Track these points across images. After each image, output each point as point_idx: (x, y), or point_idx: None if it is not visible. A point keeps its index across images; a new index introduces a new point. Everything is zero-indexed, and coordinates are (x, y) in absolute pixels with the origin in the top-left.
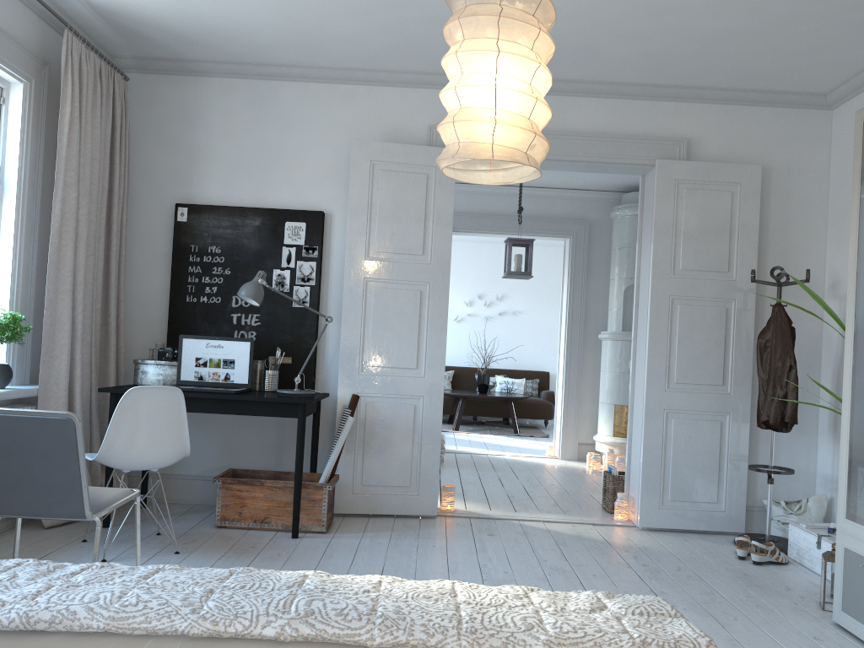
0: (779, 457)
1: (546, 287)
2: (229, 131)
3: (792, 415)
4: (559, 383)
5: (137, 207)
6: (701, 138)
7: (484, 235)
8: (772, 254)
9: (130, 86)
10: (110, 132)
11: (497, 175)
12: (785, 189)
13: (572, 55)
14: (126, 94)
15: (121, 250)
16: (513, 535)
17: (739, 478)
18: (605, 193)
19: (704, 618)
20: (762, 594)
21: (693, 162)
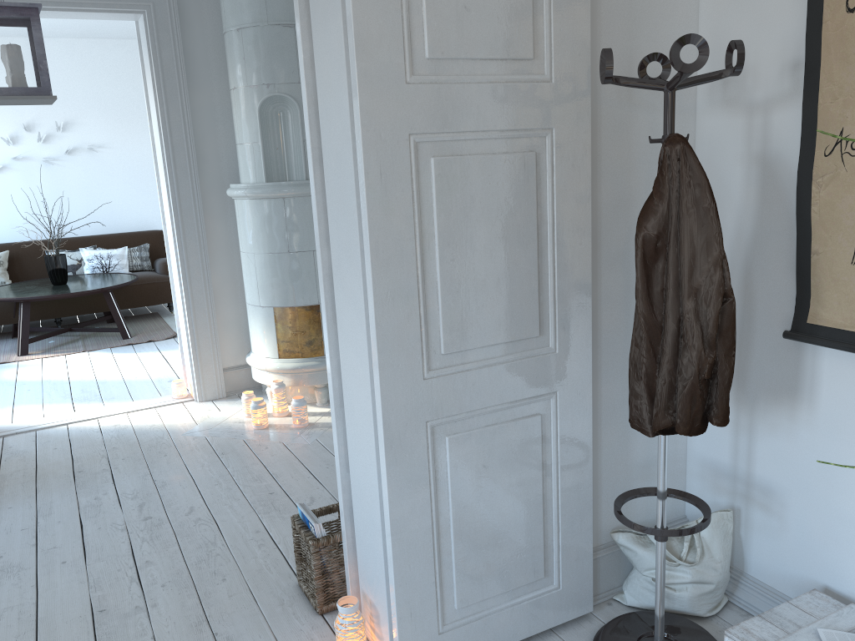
0: (632, 445)
1: (134, 104)
2: None
3: (727, 408)
4: (175, 277)
5: None
6: None
7: None
8: (608, 11)
9: None
10: None
11: None
12: None
13: None
14: None
15: None
16: None
17: (580, 517)
18: None
19: None
20: None
21: None
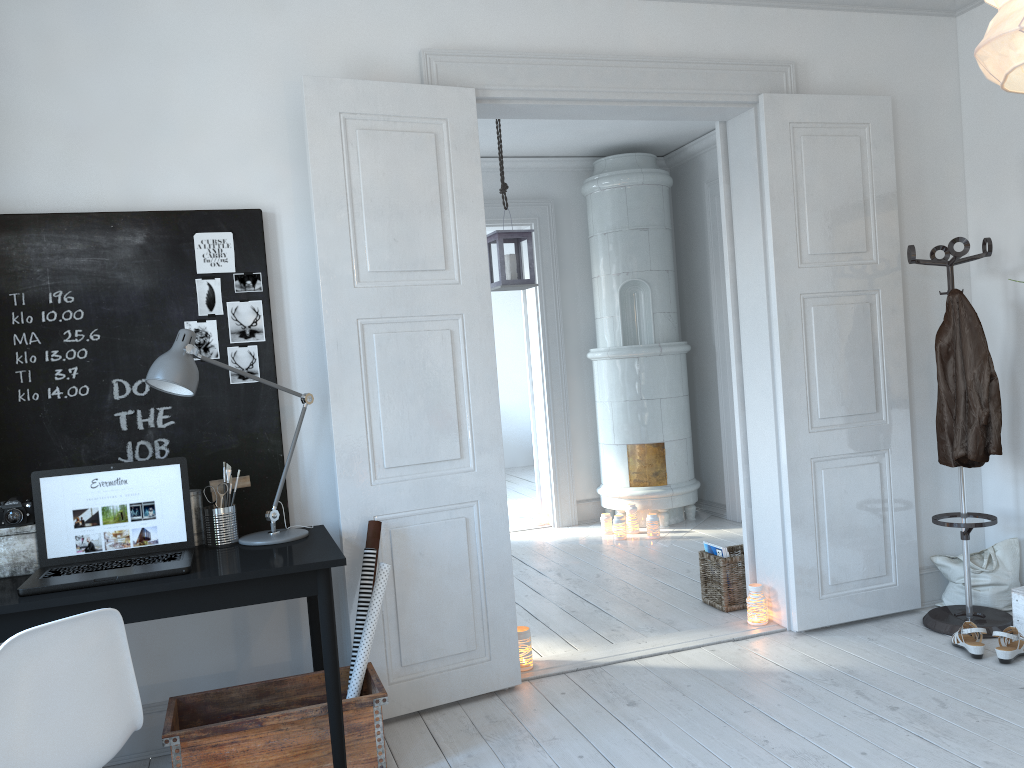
0: (942, 497)
1: None
2: (51, 70)
3: (999, 443)
4: (539, 425)
5: None
6: (808, 61)
7: None
8: (908, 222)
9: None
10: None
11: None
12: (914, 129)
13: None
14: None
15: None
16: (661, 694)
17: (908, 536)
18: (570, 160)
19: None
20: None
21: (809, 96)
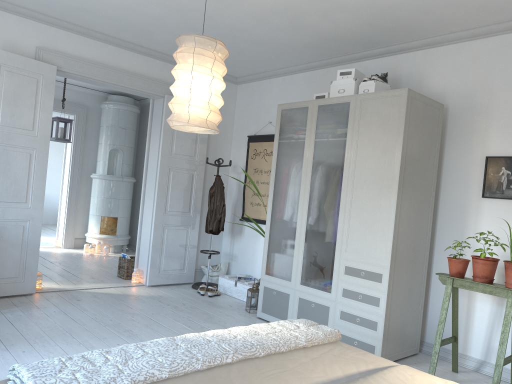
0: (208, 245)
1: None
2: None
3: (223, 227)
4: (63, 202)
5: None
6: None
7: None
8: (211, 149)
9: None
10: None
11: (185, 126)
12: None
13: (137, 31)
14: None
15: None
16: (90, 298)
17: (193, 257)
18: (97, 92)
19: (215, 325)
20: (224, 310)
21: None
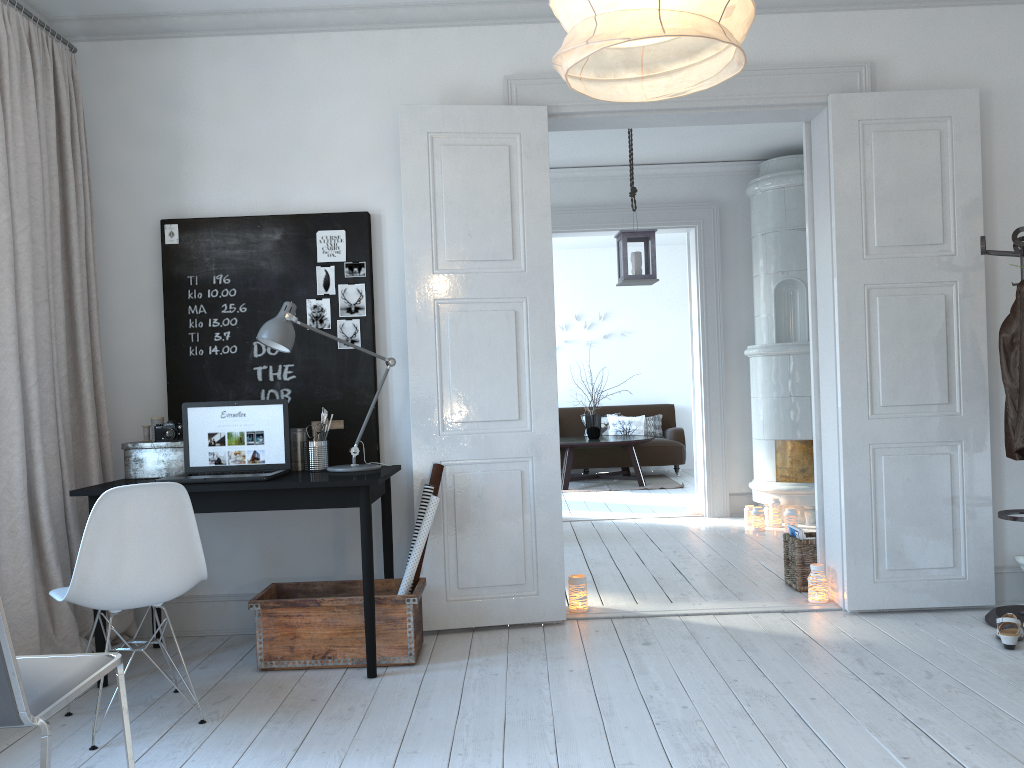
0: None
1: (660, 297)
2: (225, 111)
3: None
4: (697, 418)
5: (109, 231)
6: (889, 59)
7: (582, 235)
8: (1001, 213)
9: (80, 61)
10: (55, 124)
11: (655, 86)
12: (1013, 120)
13: None
14: (74, 70)
15: (90, 292)
16: (678, 641)
17: (982, 531)
18: (736, 164)
19: (1006, 763)
20: None
21: (882, 93)
